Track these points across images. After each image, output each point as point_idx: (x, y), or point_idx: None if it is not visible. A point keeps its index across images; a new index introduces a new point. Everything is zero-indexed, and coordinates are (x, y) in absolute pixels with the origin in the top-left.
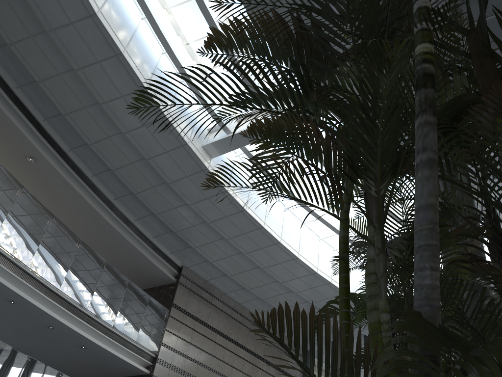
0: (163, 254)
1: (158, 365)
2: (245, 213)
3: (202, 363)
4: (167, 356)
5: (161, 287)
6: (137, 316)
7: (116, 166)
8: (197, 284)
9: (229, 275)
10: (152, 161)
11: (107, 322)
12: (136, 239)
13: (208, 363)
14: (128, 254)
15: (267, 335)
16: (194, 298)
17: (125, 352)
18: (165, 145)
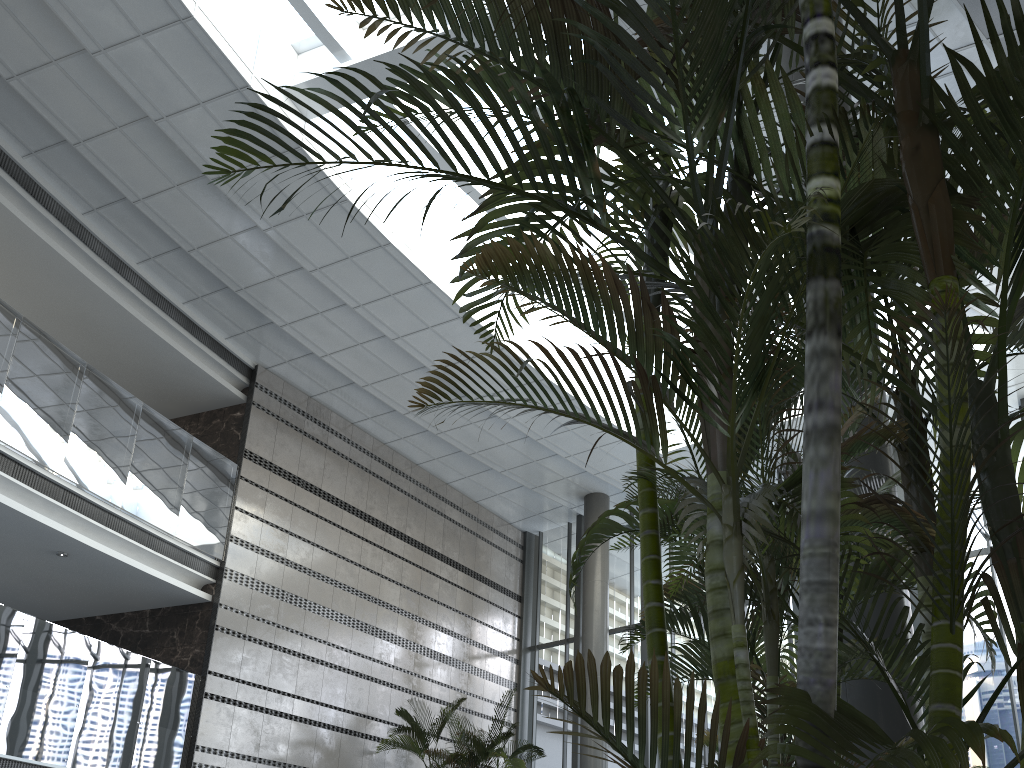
0: (212, 339)
1: (227, 583)
2: (391, 250)
3: (318, 572)
4: (245, 562)
5: (213, 415)
6: (170, 482)
7: (82, 134)
8: (293, 406)
9: (362, 384)
10: (167, 125)
11: (108, 499)
12: (145, 307)
13: (331, 572)
14: (131, 342)
15: (447, 506)
16: (289, 436)
17: (154, 559)
18: (196, 86)
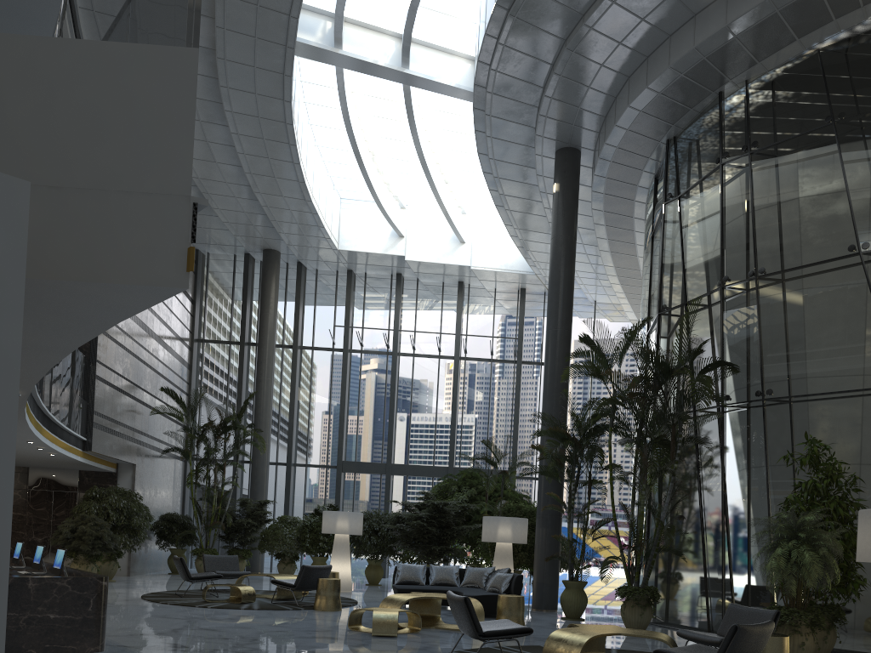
0: None
1: None
2: (289, 126)
3: None
4: None
5: None
6: None
7: None
8: None
9: None
10: (222, 31)
11: None
12: None
13: None
14: None
15: None
16: None
17: None
18: (262, 32)
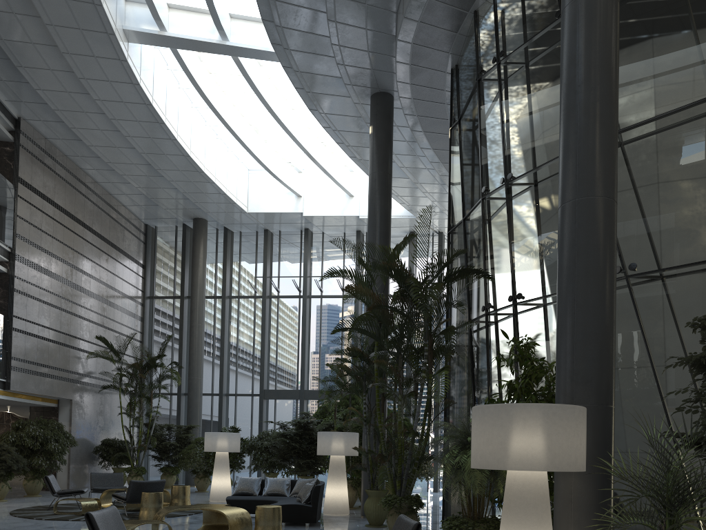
0: None
1: (17, 263)
2: (150, 107)
3: (55, 254)
4: (24, 250)
5: None
6: None
7: None
8: (39, 146)
9: (89, 144)
10: (52, 28)
11: None
12: None
13: (61, 254)
14: None
15: (111, 209)
16: (38, 166)
17: None
18: (83, 23)
